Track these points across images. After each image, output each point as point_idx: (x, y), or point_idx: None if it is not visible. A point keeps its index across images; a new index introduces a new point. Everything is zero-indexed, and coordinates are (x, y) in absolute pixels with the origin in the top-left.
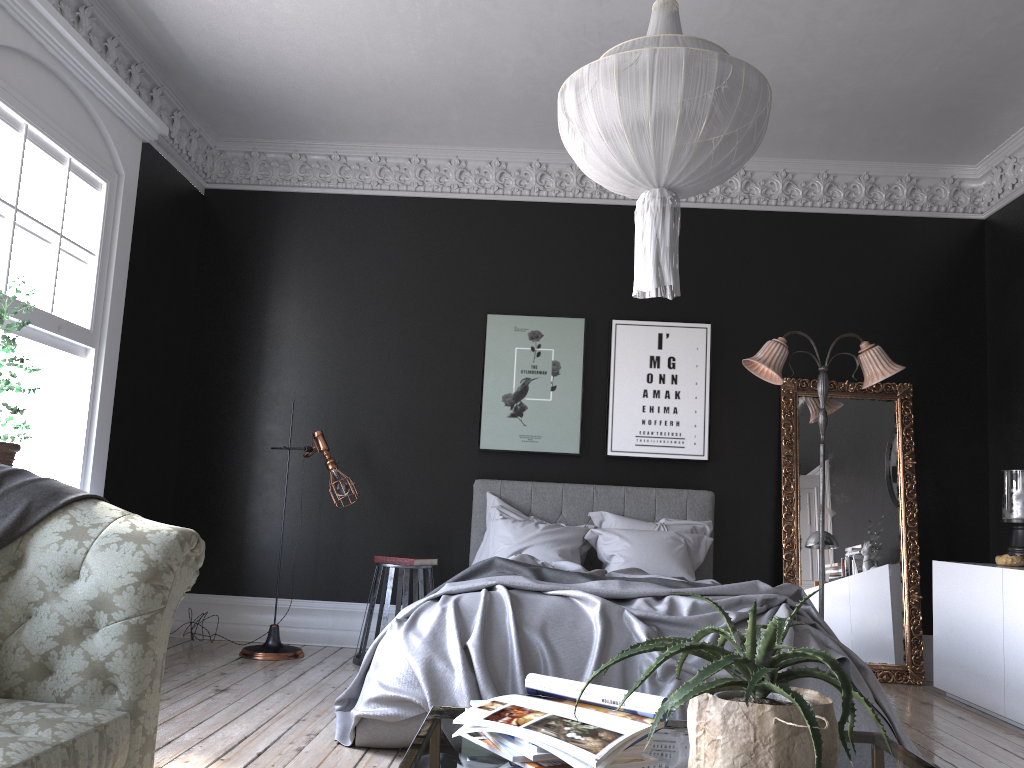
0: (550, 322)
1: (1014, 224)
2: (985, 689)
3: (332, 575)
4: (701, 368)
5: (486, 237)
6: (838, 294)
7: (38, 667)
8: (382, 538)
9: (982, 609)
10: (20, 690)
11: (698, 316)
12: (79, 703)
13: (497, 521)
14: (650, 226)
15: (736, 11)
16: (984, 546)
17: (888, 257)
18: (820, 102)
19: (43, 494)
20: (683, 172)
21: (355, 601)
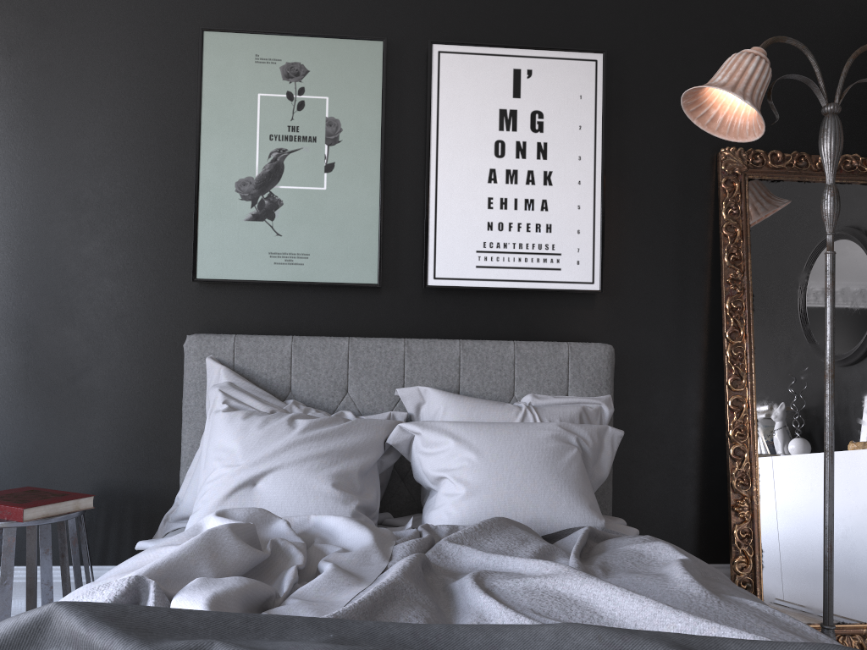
0: (321, 47)
1: None
2: None
3: None
4: (588, 131)
5: None
6: (810, 7)
7: None
8: (20, 447)
9: None
10: None
11: (580, 42)
12: None
13: (216, 416)
14: None
15: None
16: None
17: None
18: None
19: None
20: None
21: None
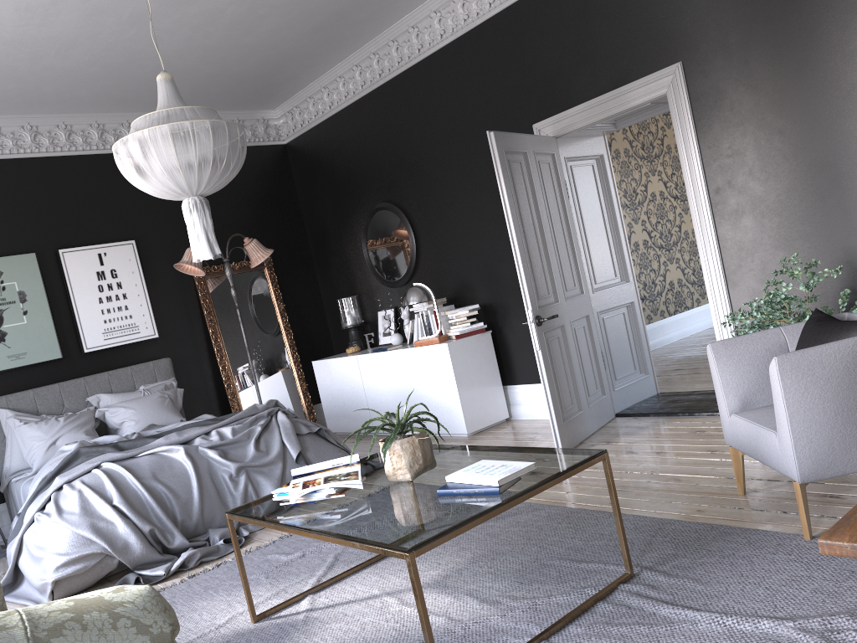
0: (6, 261)
1: (306, 149)
2: (360, 422)
3: None
4: (137, 273)
5: None
6: (213, 205)
7: None
8: None
9: (349, 380)
10: None
11: (123, 235)
12: None
13: (21, 427)
14: (198, 220)
15: (141, 33)
16: (330, 344)
17: (237, 175)
18: (186, 80)
19: None
20: (212, 187)
21: None
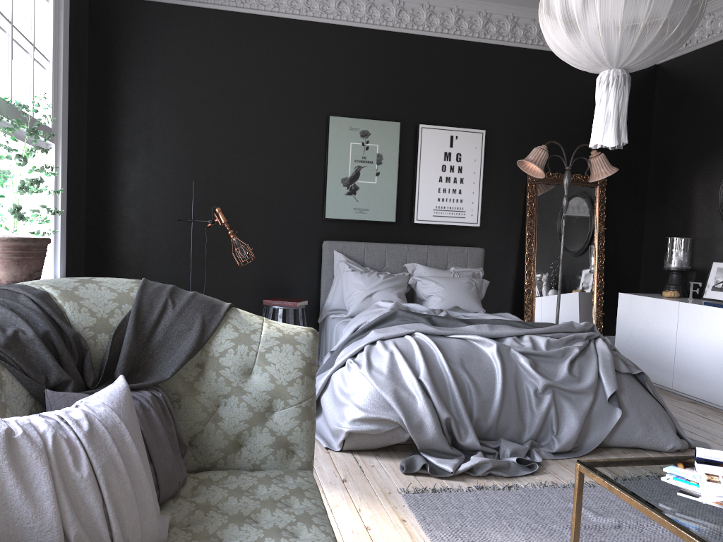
0: (375, 124)
1: (682, 71)
2: (657, 372)
3: None
4: (478, 162)
5: (327, 54)
6: (566, 112)
7: (233, 443)
8: (254, 284)
9: (659, 325)
10: (222, 461)
11: (476, 124)
12: (273, 467)
13: (348, 272)
14: (613, 98)
15: None
16: (637, 280)
17: None
18: None
19: (206, 308)
20: (643, 60)
21: None
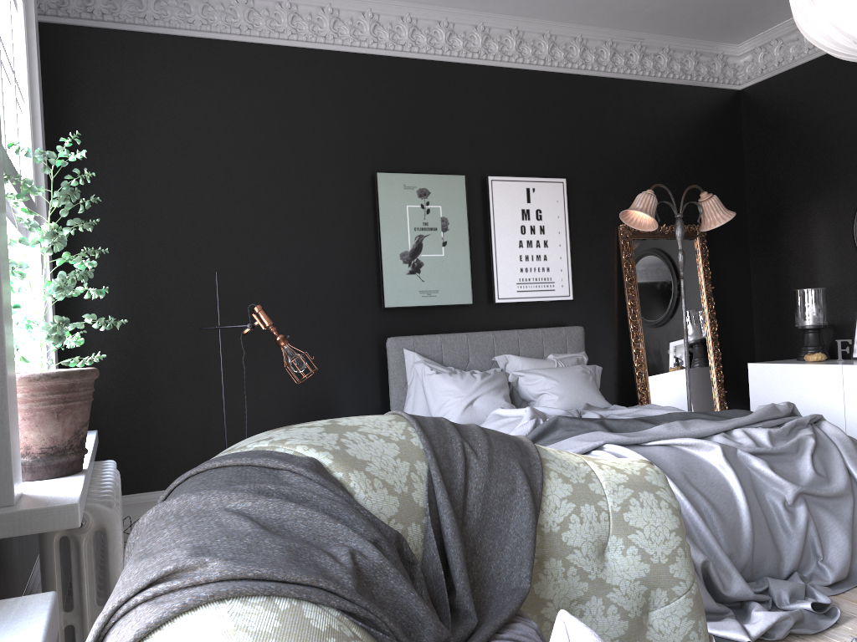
0: (435, 180)
1: (777, 95)
2: None
3: None
4: (562, 219)
5: (364, 93)
6: (651, 151)
7: None
8: (299, 407)
9: (816, 397)
10: None
11: (553, 172)
12: None
13: (432, 376)
14: None
15: None
16: (751, 347)
17: (682, 120)
18: None
19: (515, 449)
20: None
21: None
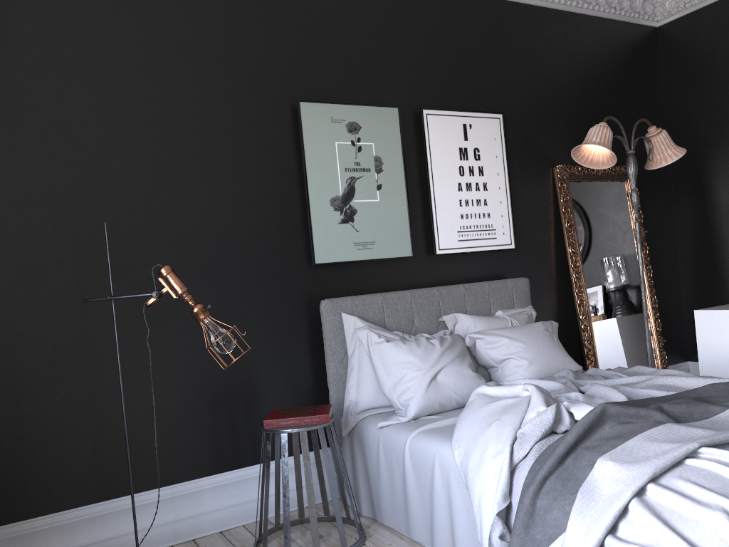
0: (366, 112)
1: (702, 29)
2: None
3: (160, 453)
4: (500, 159)
5: (280, 6)
6: (581, 87)
7: None
8: (217, 391)
9: None
10: None
11: (488, 107)
12: None
13: (382, 345)
14: None
15: None
16: (679, 292)
17: (608, 55)
18: None
19: None
20: None
21: (196, 477)
